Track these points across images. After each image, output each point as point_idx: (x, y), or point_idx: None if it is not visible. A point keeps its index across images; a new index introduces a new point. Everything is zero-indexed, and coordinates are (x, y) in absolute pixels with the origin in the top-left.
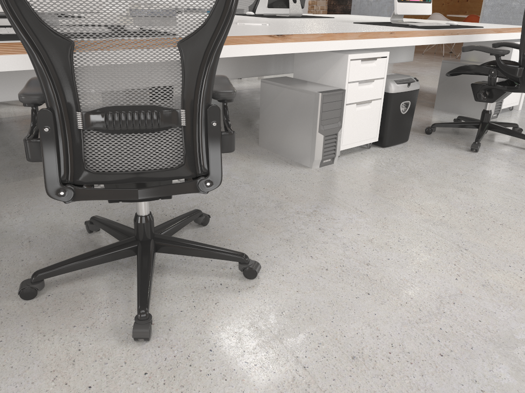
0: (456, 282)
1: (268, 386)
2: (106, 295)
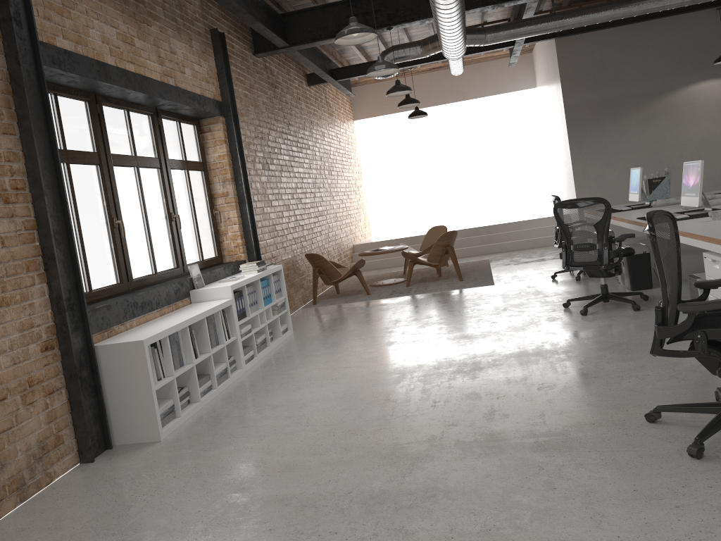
0: (613, 533)
1: (586, 441)
2: (706, 416)
